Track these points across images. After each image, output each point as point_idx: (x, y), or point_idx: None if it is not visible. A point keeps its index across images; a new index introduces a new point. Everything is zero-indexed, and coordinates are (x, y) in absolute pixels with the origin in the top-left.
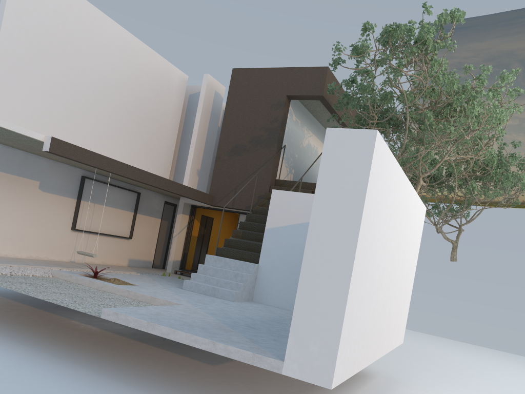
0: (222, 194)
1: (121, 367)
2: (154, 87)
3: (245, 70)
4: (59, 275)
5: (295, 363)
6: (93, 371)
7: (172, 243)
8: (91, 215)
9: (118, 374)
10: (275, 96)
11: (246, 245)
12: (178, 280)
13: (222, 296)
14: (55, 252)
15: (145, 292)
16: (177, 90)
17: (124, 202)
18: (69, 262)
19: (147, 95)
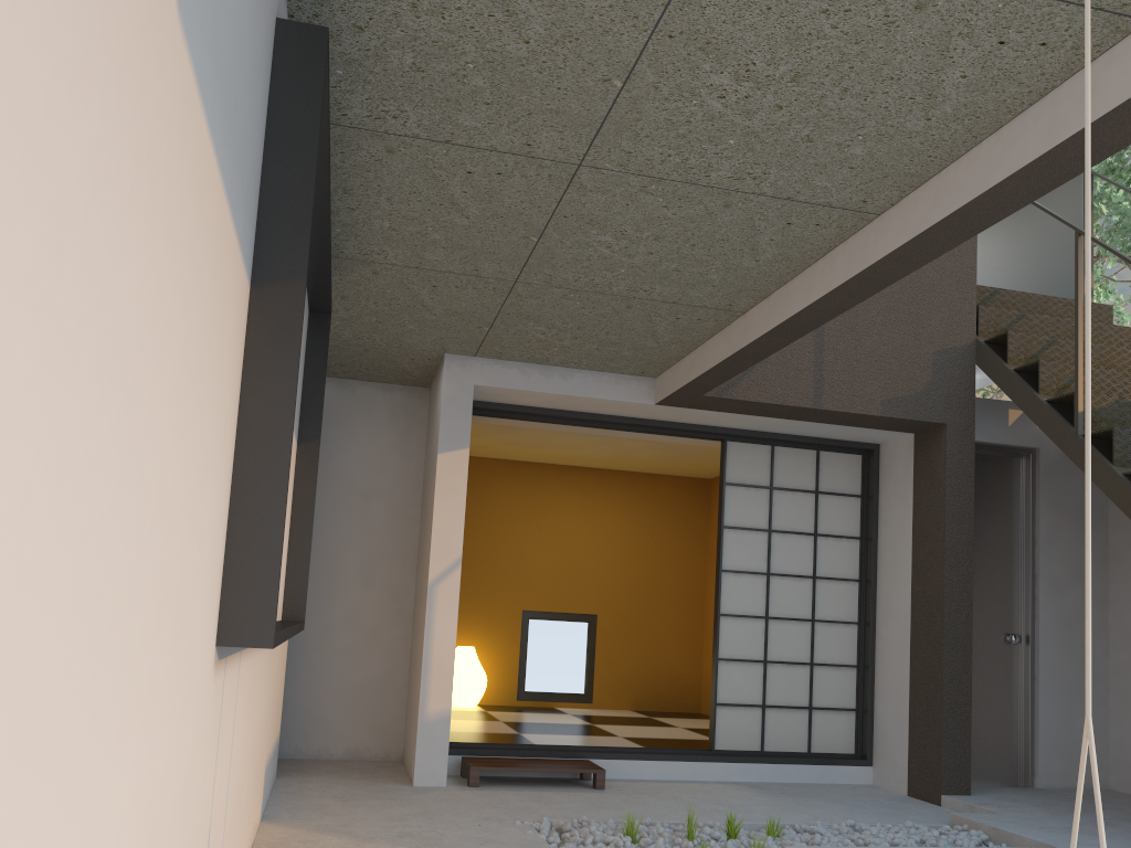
0: None
1: None
2: None
3: None
4: None
5: None
6: None
7: (427, 616)
8: None
9: None
10: None
11: None
12: None
13: None
14: None
15: None
16: None
17: None
18: None
19: None
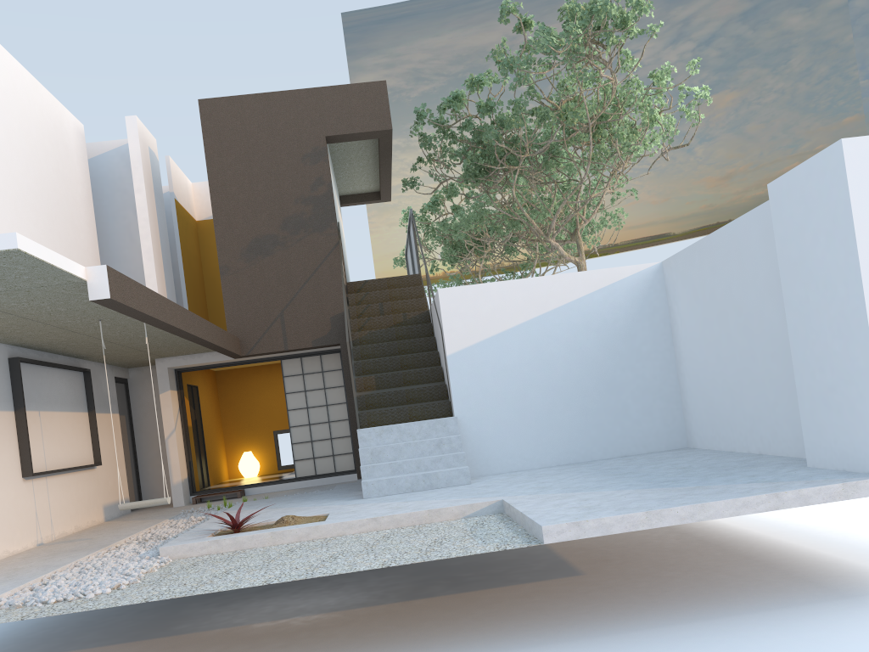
0: (257, 331)
1: (545, 623)
2: (51, 153)
3: (228, 99)
4: (184, 550)
5: None
6: (555, 642)
7: (167, 450)
8: (40, 437)
9: (582, 630)
10: (305, 140)
11: (403, 396)
12: (283, 499)
13: (447, 483)
14: (13, 534)
15: (396, 511)
16: (78, 154)
17: (73, 395)
18: (42, 546)
19: (47, 169)
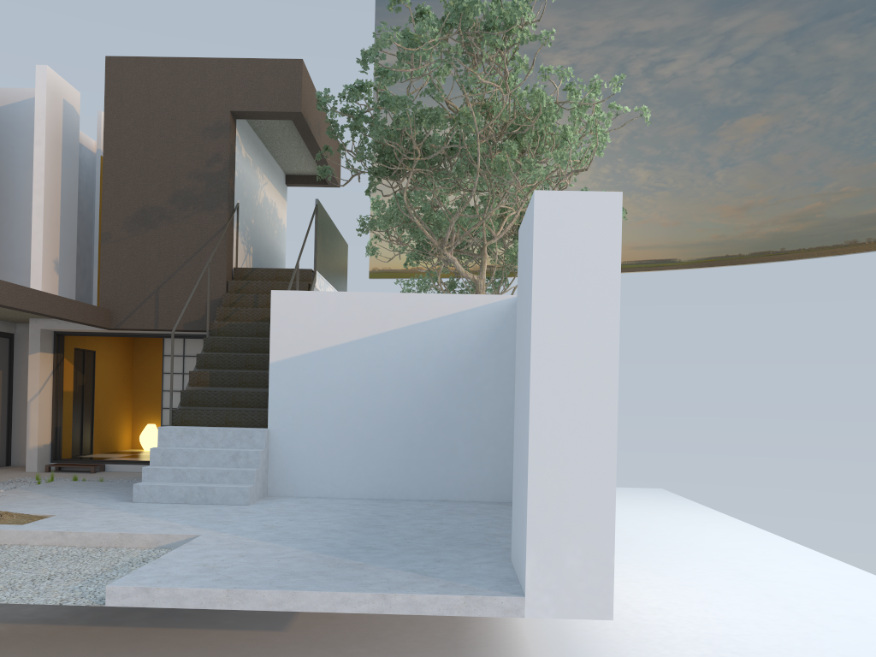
0: (129, 306)
1: None
2: None
3: (136, 60)
4: None
5: (545, 594)
6: None
7: (28, 413)
8: None
9: None
10: (208, 112)
11: (229, 398)
12: (90, 486)
13: (223, 500)
14: None
15: (97, 527)
16: None
17: None
18: None
19: None
